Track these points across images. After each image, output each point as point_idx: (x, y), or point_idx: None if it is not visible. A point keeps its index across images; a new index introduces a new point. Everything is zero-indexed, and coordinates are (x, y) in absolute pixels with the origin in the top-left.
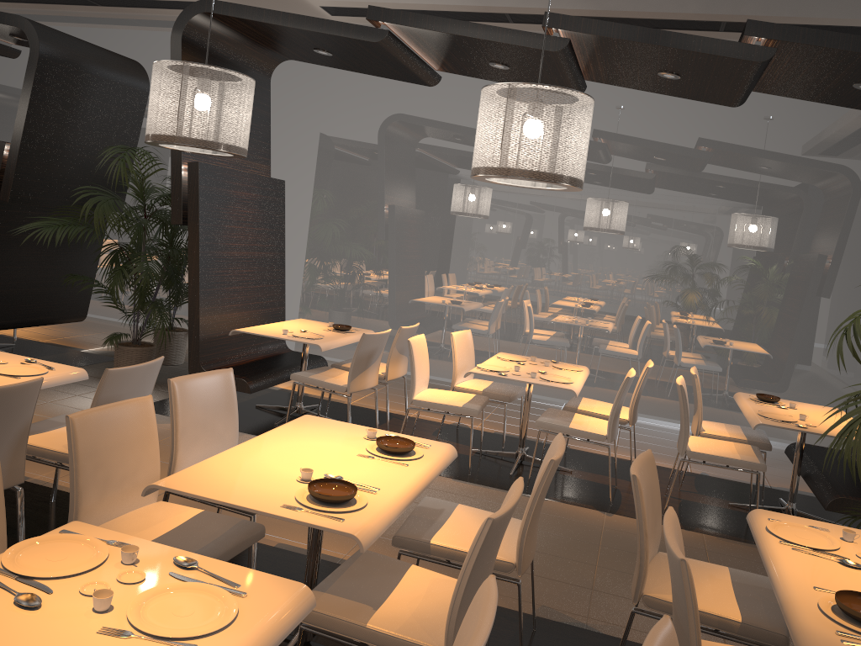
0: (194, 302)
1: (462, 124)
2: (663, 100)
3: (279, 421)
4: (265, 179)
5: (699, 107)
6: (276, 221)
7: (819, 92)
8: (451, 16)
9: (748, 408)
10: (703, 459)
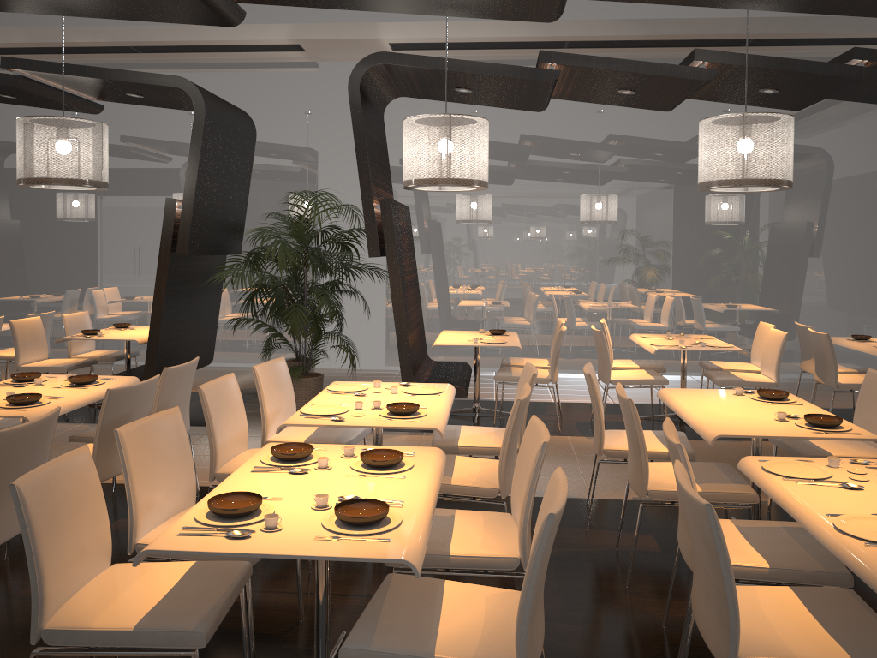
0: (401, 324)
1: (524, 140)
2: (698, 106)
3: (476, 420)
4: (405, 208)
5: (728, 109)
6: (412, 245)
7: (870, 95)
8: (512, 45)
9: (862, 345)
10: (852, 388)
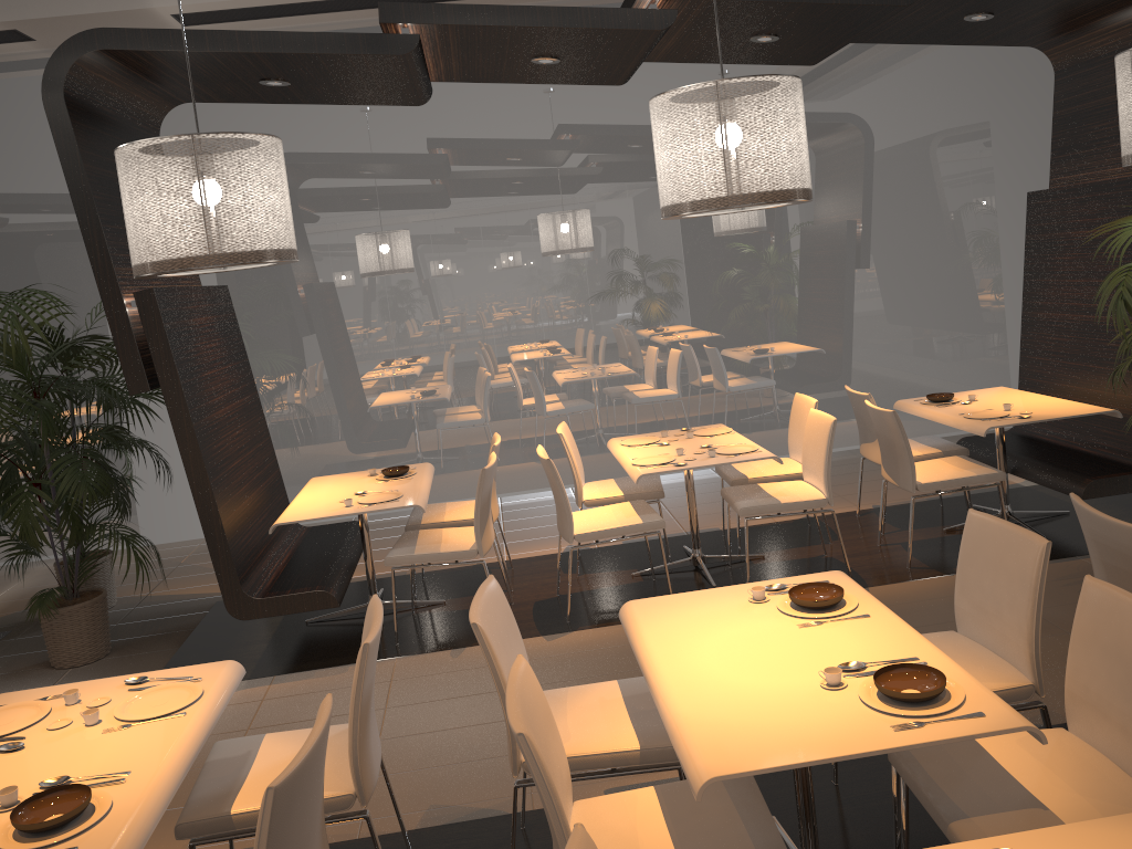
0: (207, 502)
1: (420, 150)
2: (673, 71)
3: None
4: (212, 290)
5: (717, 72)
6: (238, 348)
7: (913, 32)
8: (376, 2)
9: (944, 415)
10: (938, 489)
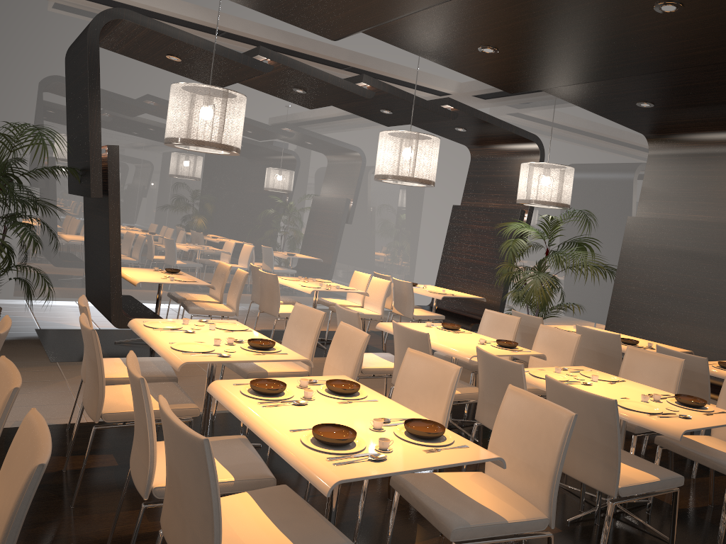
0: (116, 262)
1: None
2: None
3: None
4: None
5: (324, 112)
6: None
7: (431, 126)
8: (177, 21)
9: (419, 290)
10: (420, 318)
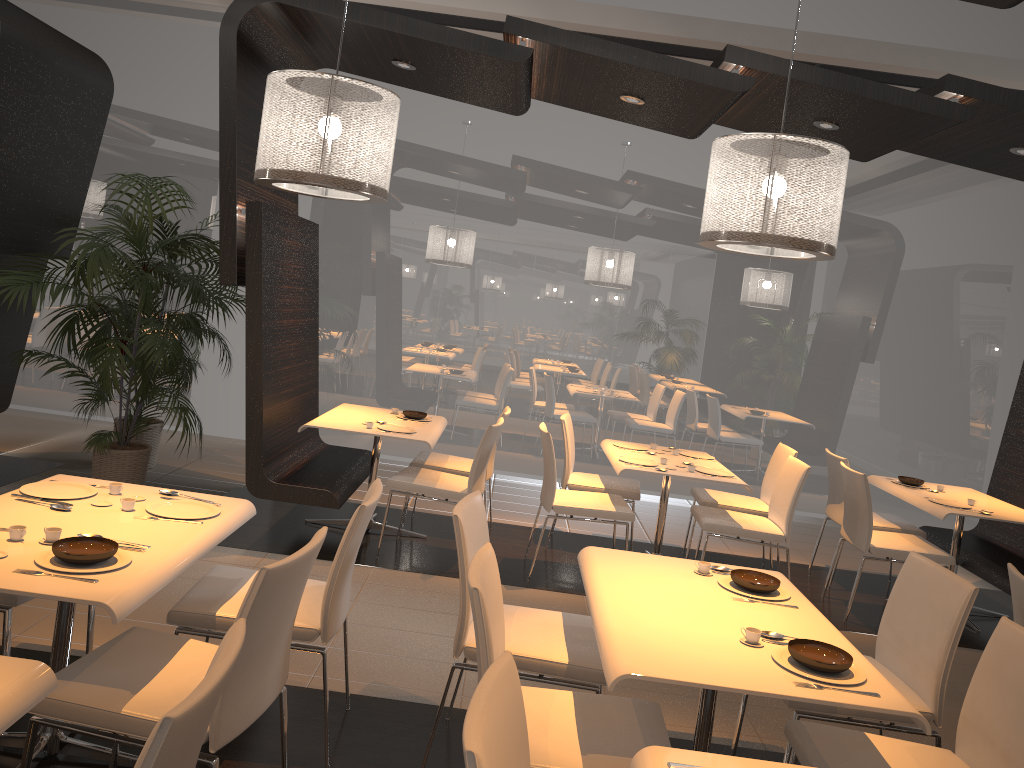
0: (255, 390)
1: (506, 159)
2: None
3: None
4: (306, 223)
5: None
6: (313, 278)
7: (961, 153)
8: (502, 27)
9: (910, 494)
10: (889, 555)
